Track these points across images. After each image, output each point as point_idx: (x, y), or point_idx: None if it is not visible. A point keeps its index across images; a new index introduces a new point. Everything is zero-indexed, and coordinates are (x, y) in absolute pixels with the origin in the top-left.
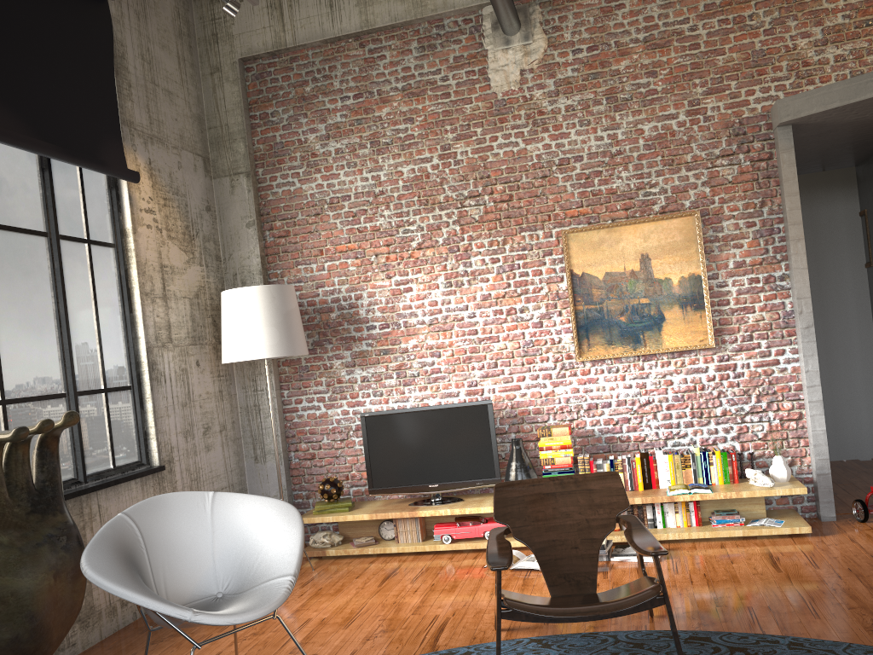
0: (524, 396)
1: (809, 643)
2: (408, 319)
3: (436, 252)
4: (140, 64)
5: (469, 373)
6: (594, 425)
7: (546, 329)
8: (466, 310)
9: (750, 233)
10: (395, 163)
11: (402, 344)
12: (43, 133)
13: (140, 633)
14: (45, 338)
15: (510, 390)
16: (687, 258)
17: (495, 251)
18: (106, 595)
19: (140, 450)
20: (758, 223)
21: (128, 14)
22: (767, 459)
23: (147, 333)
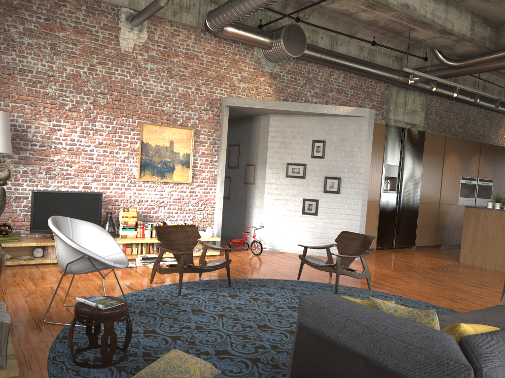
0: (111, 192)
1: (253, 279)
2: (57, 145)
3: (78, 114)
4: None
5: (86, 178)
6: (140, 209)
7: (126, 163)
8: (89, 147)
9: (208, 142)
10: (63, 63)
11: (51, 157)
12: None
13: None
14: None
15: (105, 188)
16: (187, 146)
17: (109, 122)
18: None
19: None
20: (211, 139)
21: None
22: (200, 228)
23: None
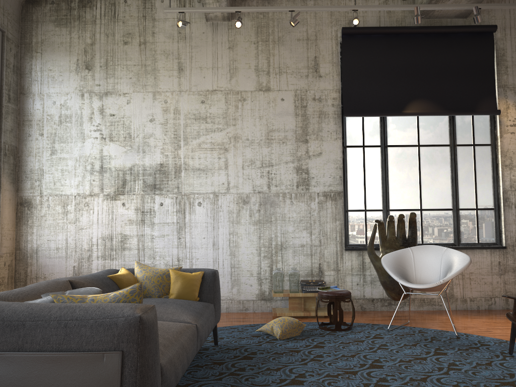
0: None
1: None
2: None
3: None
4: (515, 54)
5: None
6: None
7: None
8: None
9: None
10: None
11: None
12: (446, 106)
13: (469, 312)
14: (444, 186)
15: None
16: None
17: None
18: (461, 293)
19: (496, 238)
20: None
21: (509, 32)
22: None
23: (503, 184)
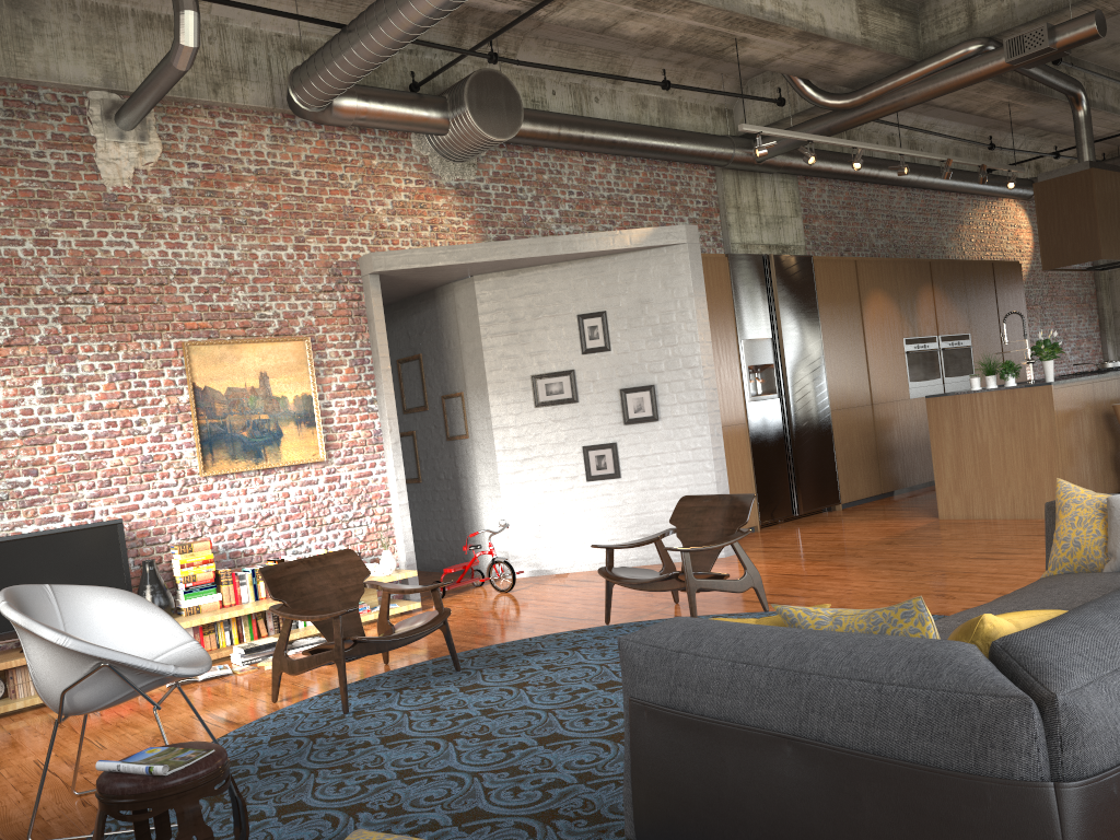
0: (144, 516)
1: (508, 643)
2: None
3: (31, 351)
4: None
5: (77, 494)
6: (219, 541)
7: (166, 443)
8: (72, 420)
9: (348, 361)
10: None
11: None
12: None
13: None
14: None
15: (127, 510)
16: (300, 379)
17: (108, 356)
18: None
19: None
20: (353, 353)
21: None
22: (367, 558)
23: None
